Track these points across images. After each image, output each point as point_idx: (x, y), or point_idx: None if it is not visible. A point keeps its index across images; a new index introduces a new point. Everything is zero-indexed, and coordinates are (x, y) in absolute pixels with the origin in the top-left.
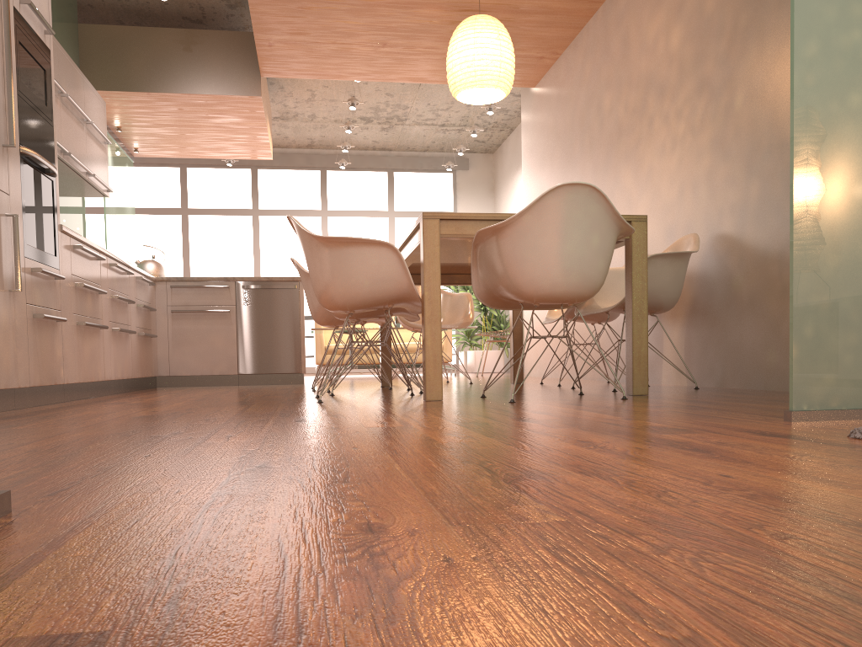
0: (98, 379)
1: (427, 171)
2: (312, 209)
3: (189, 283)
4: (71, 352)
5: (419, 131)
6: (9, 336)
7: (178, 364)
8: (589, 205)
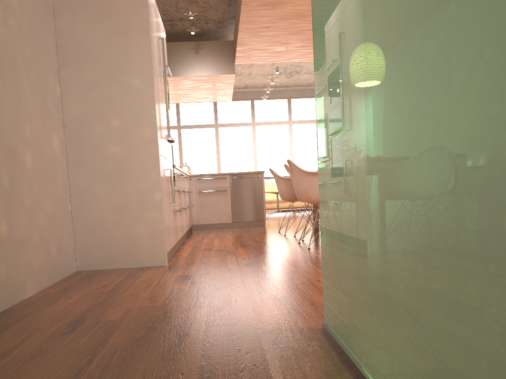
0: (183, 233)
1: (309, 97)
2: (247, 122)
3: (206, 177)
4: (179, 224)
5: (306, 77)
6: (171, 224)
7: (202, 218)
8: None
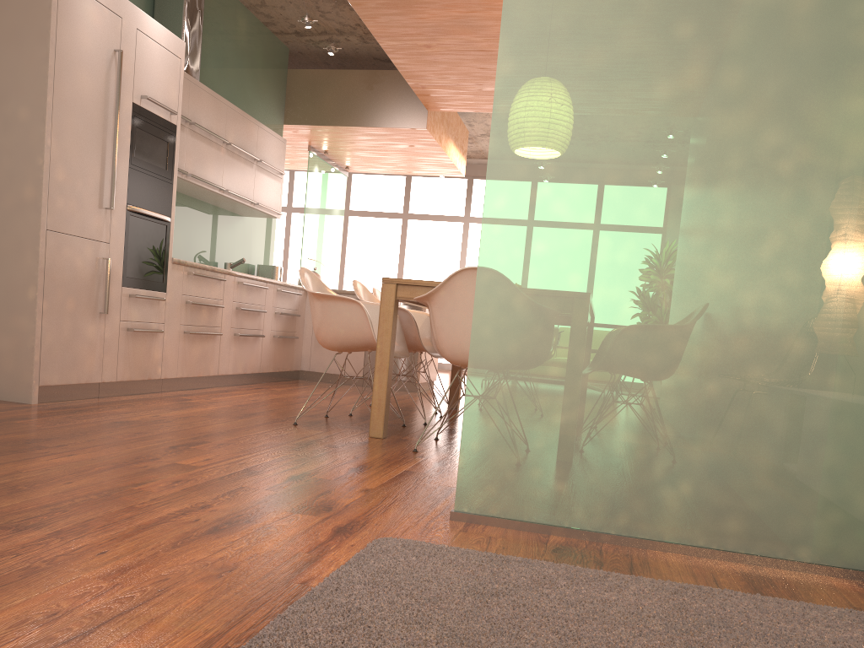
0: (209, 374)
1: None
2: None
3: None
4: (174, 354)
5: None
6: (96, 345)
7: (316, 362)
8: None
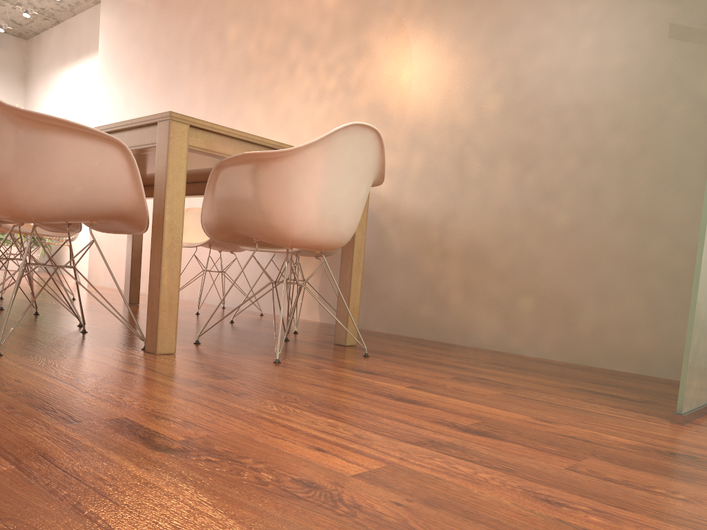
0: None
1: None
2: None
3: None
4: None
5: None
6: None
7: None
8: (369, 152)
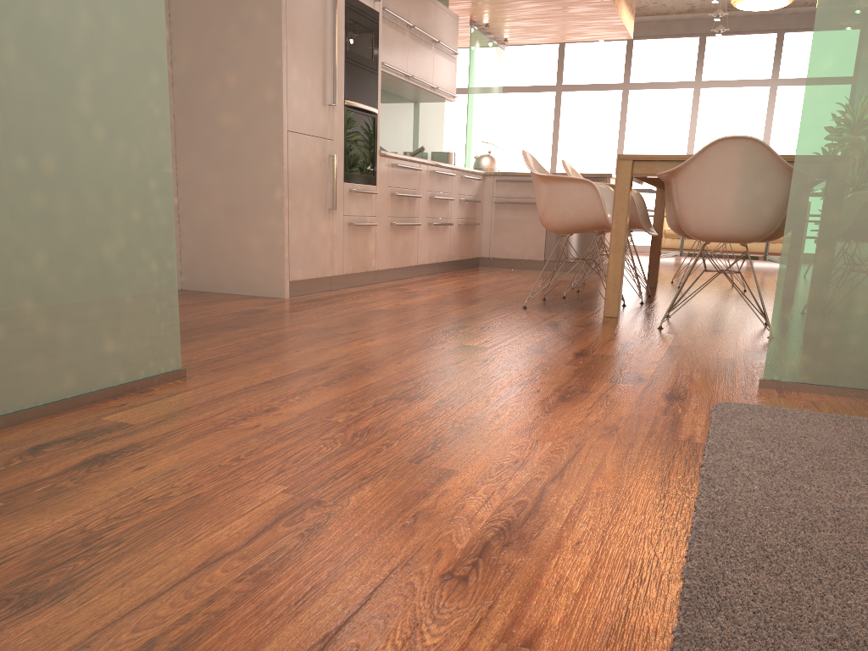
0: (410, 264)
1: None
2: (685, 80)
3: (511, 178)
4: (384, 246)
5: None
6: (327, 241)
7: (496, 248)
8: (753, 156)
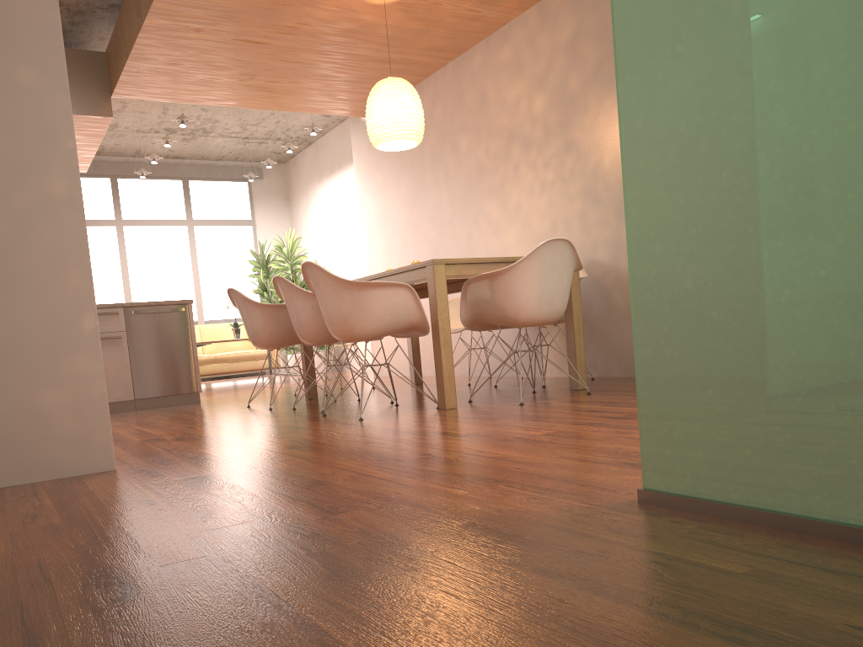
0: None
1: (222, 180)
2: (106, 218)
3: None
4: None
5: (220, 143)
6: None
7: None
8: (564, 254)
